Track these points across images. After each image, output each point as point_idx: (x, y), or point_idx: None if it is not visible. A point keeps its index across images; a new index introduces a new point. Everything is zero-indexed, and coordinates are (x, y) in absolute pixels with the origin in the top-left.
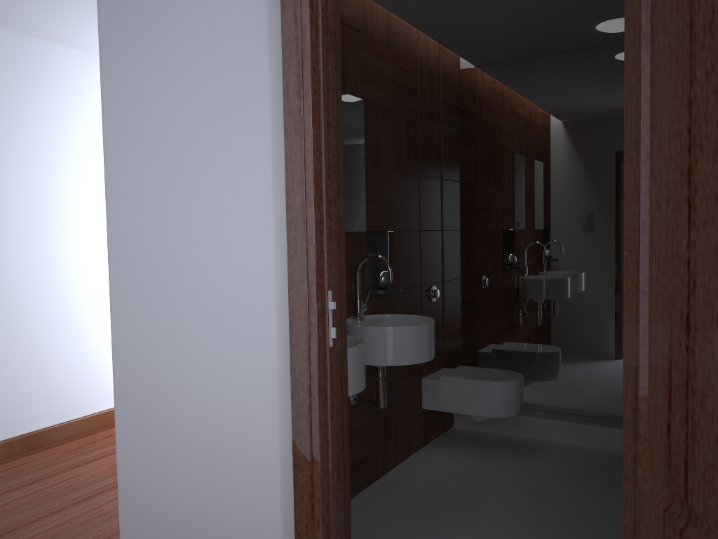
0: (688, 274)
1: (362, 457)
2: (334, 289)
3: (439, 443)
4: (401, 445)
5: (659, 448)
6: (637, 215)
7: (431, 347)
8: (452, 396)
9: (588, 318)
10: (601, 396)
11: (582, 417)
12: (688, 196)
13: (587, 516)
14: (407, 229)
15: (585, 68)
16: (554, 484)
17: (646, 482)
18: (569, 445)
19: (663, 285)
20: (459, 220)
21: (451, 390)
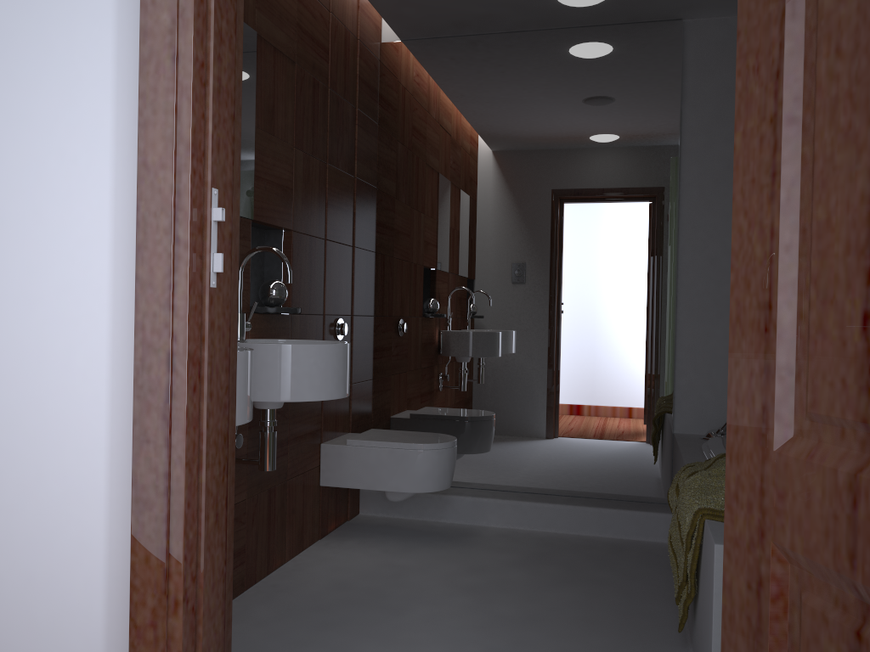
0: None
1: (235, 549)
2: (223, 191)
3: (341, 535)
4: (290, 535)
5: (836, 368)
6: None
7: (346, 378)
8: (363, 466)
9: (535, 368)
10: (548, 466)
11: (524, 495)
12: None
13: (546, 611)
14: (309, 233)
15: (538, 54)
16: (498, 575)
17: (792, 445)
18: (509, 529)
19: (853, 75)
20: (375, 239)
21: (362, 458)
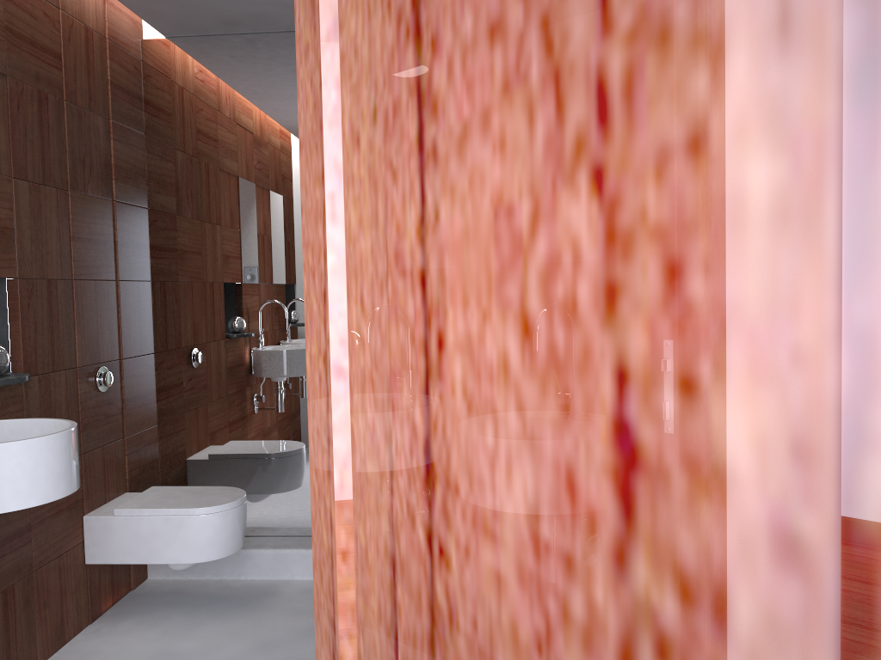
0: (426, 313)
1: None
2: None
3: (119, 613)
4: (43, 633)
5: None
6: (321, 181)
7: (69, 472)
8: (135, 538)
9: None
10: None
11: None
12: (417, 77)
13: None
14: (46, 277)
15: None
16: (289, 652)
17: None
18: None
19: (373, 352)
20: (149, 266)
21: (133, 529)
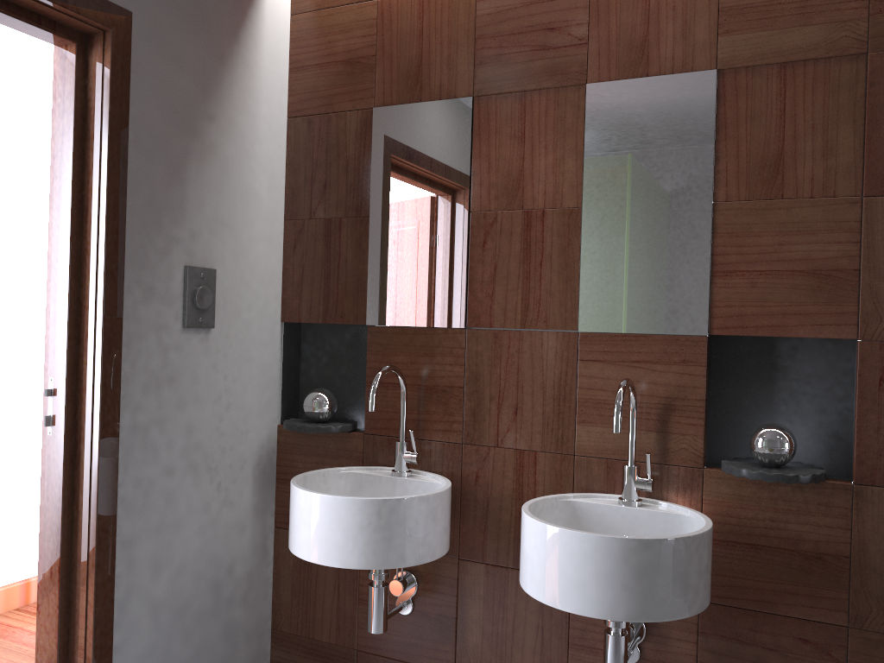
0: None
1: None
2: (58, 377)
3: None
4: None
5: None
6: None
7: (591, 588)
8: None
9: None
10: None
11: None
12: None
13: None
14: None
15: None
16: None
17: None
18: None
19: None
20: None
21: None
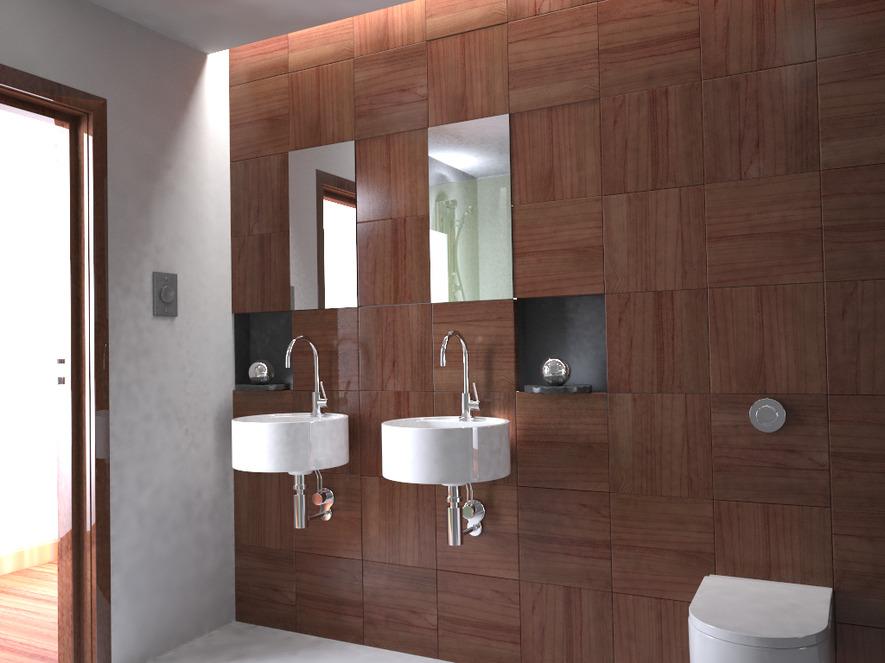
0: None
1: (502, 622)
2: (65, 350)
3: None
4: None
5: None
6: None
7: (416, 464)
8: None
9: None
10: None
11: None
12: None
13: None
14: (653, 289)
15: None
16: None
17: None
18: None
19: None
20: None
21: None
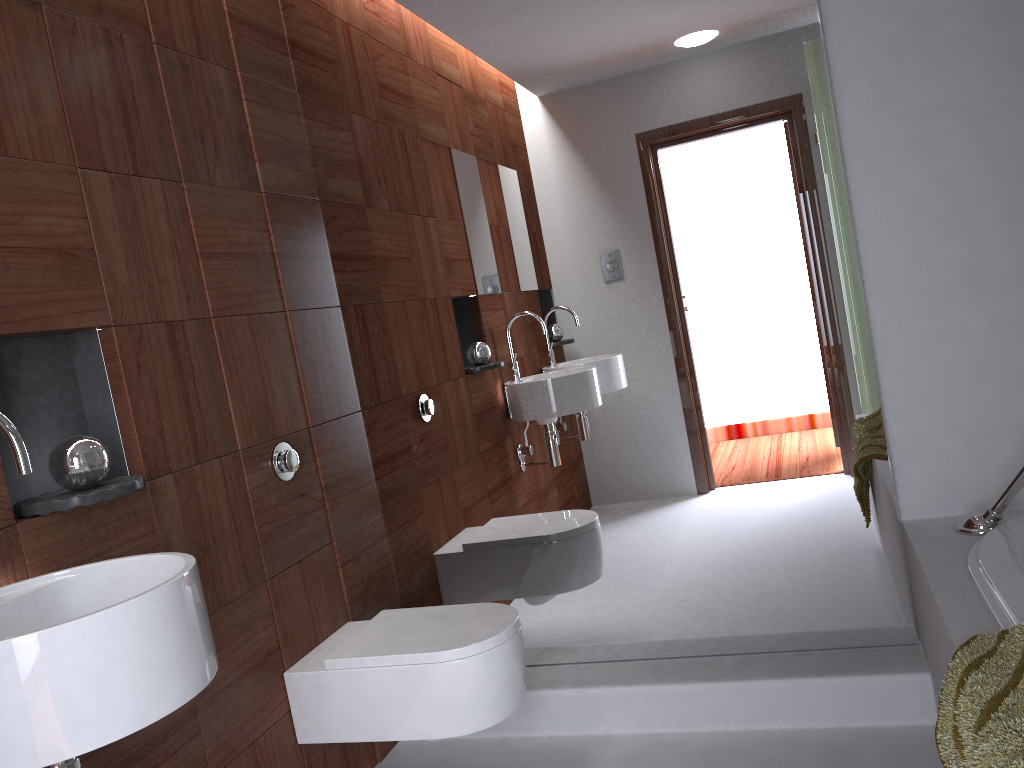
0: None
1: None
2: None
3: None
4: None
5: None
6: None
7: (182, 660)
8: (360, 702)
9: (638, 450)
10: (693, 610)
11: (663, 664)
12: None
13: None
14: (164, 319)
15: None
16: None
17: None
18: (646, 737)
19: None
20: (334, 285)
21: (356, 689)
